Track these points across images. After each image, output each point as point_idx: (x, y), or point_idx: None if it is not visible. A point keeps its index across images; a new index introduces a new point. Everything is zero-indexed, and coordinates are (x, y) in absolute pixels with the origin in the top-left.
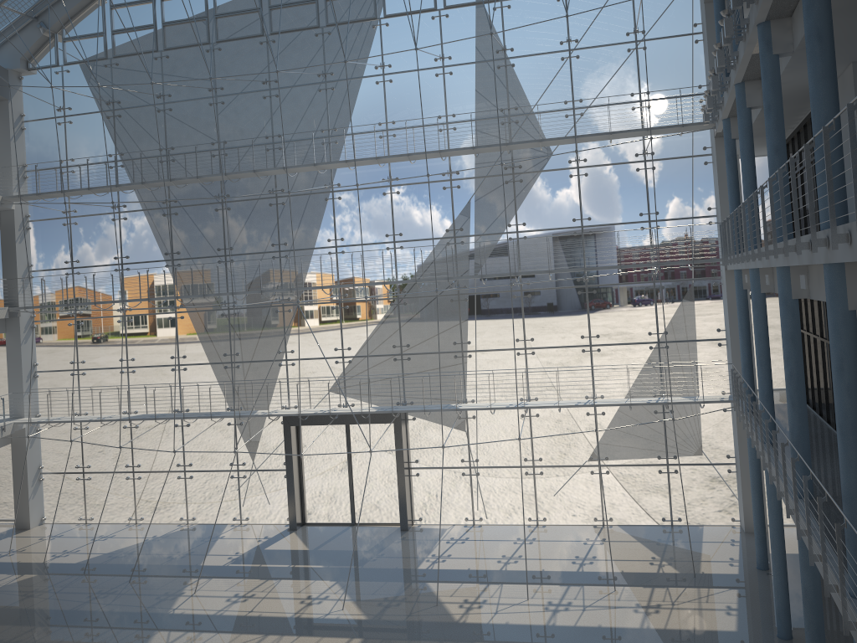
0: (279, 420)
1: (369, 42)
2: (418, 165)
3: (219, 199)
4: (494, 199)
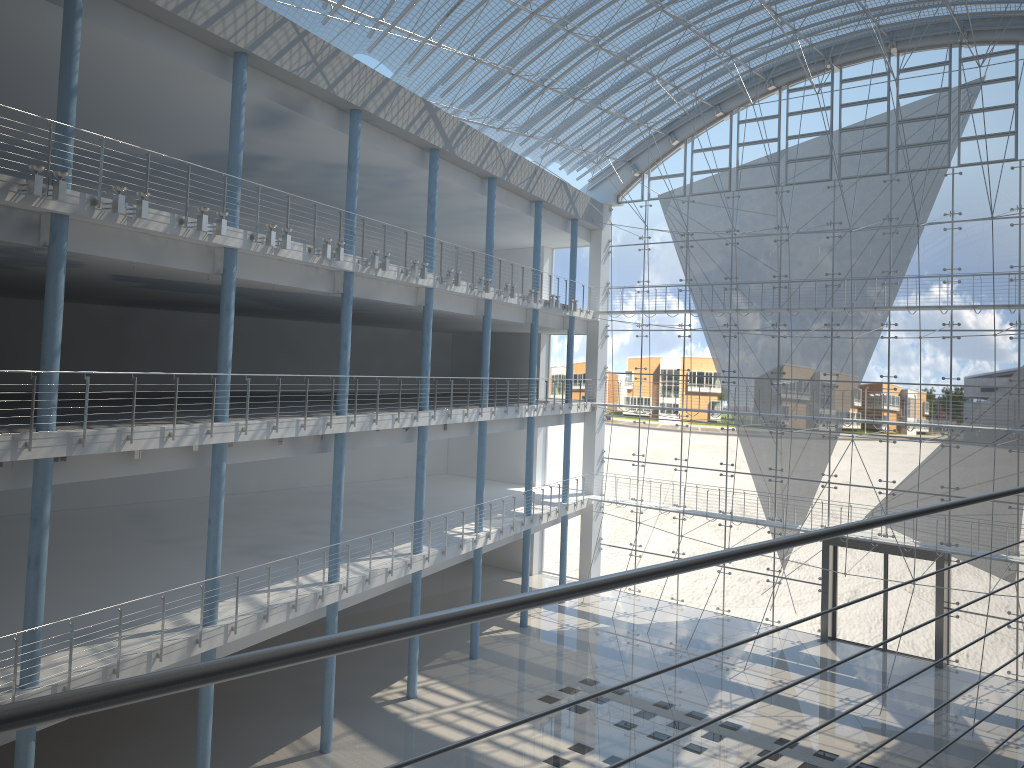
0: None
1: (939, 189)
2: (982, 312)
3: (776, 327)
4: None
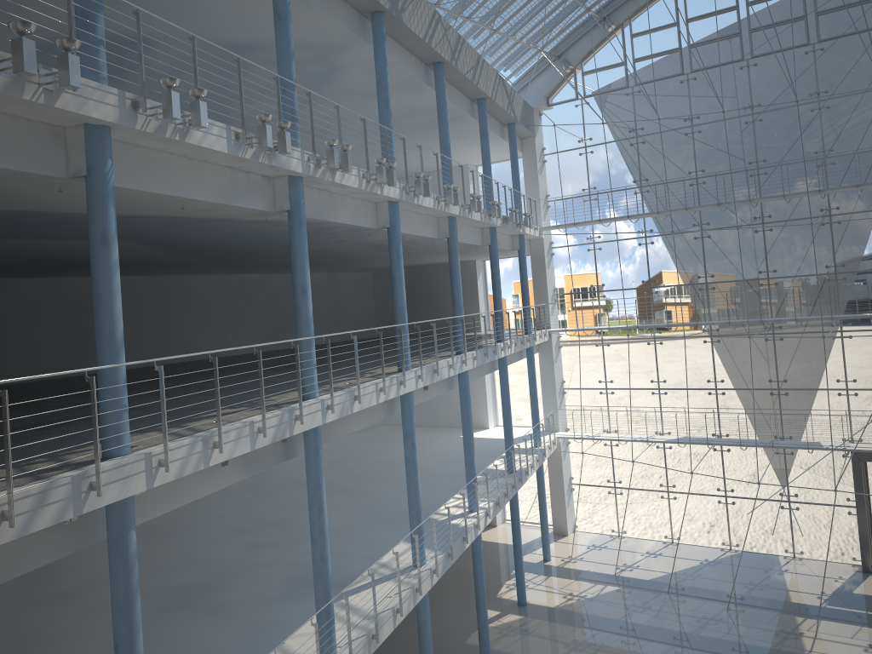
0: (838, 453)
1: None
2: None
3: (759, 220)
4: None
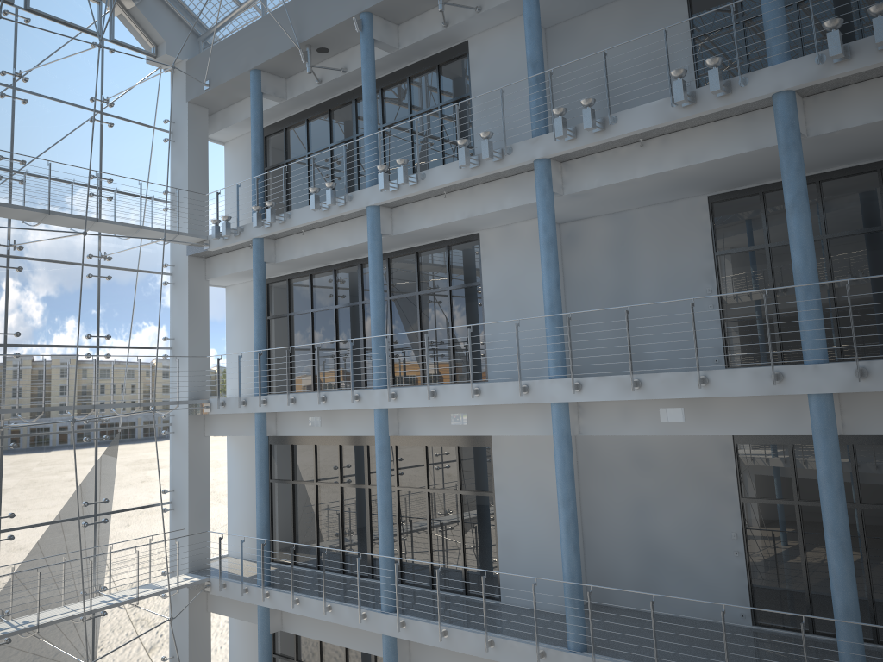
0: None
1: None
2: None
3: None
4: None
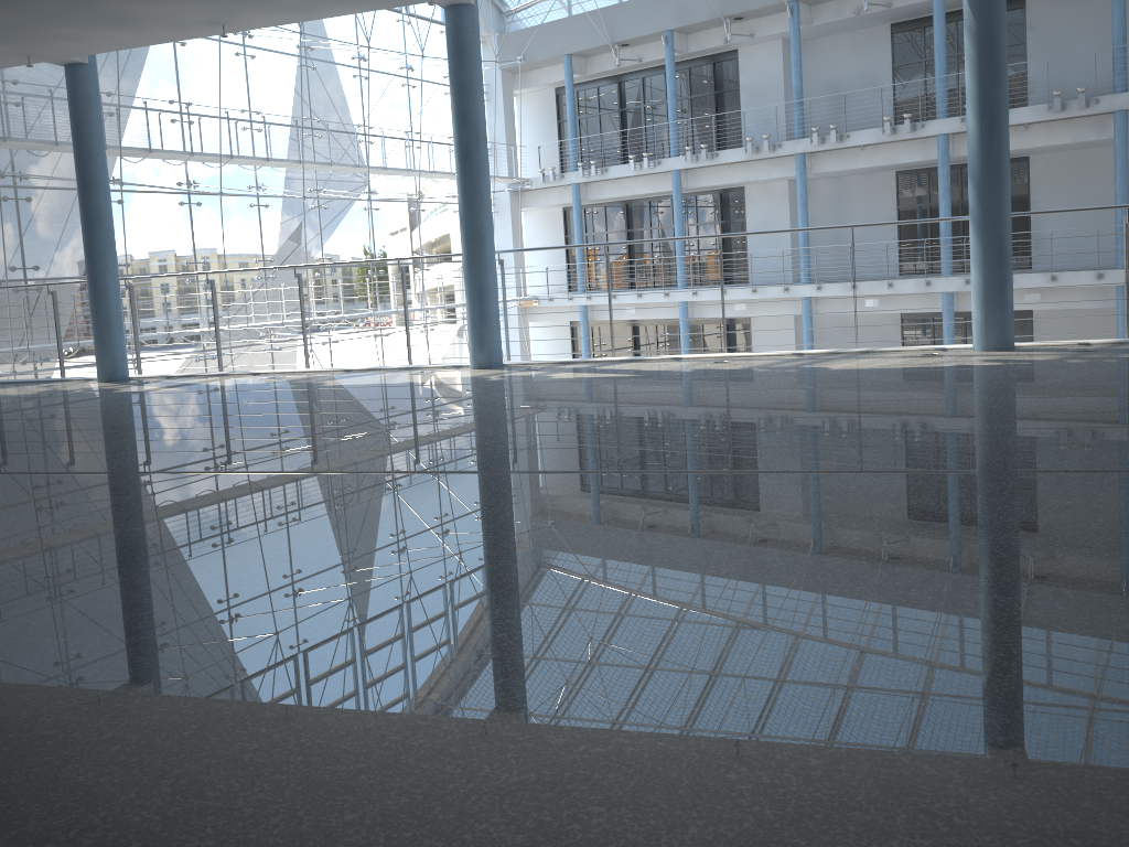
0: None
1: None
2: (285, 174)
3: (9, 181)
4: (356, 226)
